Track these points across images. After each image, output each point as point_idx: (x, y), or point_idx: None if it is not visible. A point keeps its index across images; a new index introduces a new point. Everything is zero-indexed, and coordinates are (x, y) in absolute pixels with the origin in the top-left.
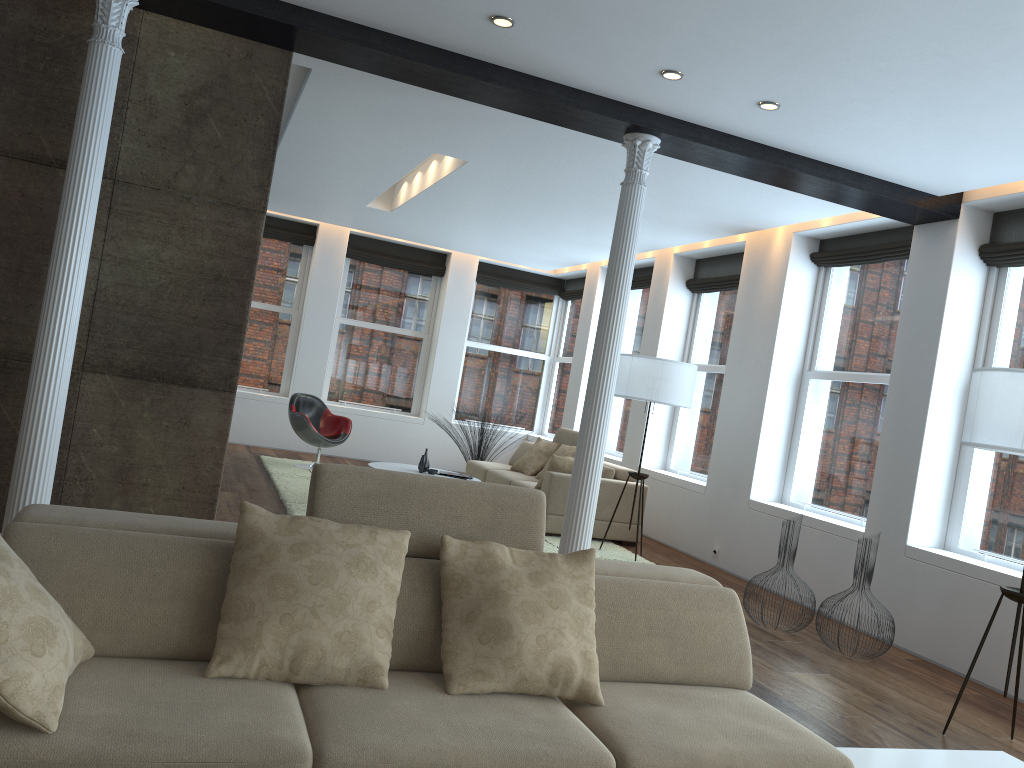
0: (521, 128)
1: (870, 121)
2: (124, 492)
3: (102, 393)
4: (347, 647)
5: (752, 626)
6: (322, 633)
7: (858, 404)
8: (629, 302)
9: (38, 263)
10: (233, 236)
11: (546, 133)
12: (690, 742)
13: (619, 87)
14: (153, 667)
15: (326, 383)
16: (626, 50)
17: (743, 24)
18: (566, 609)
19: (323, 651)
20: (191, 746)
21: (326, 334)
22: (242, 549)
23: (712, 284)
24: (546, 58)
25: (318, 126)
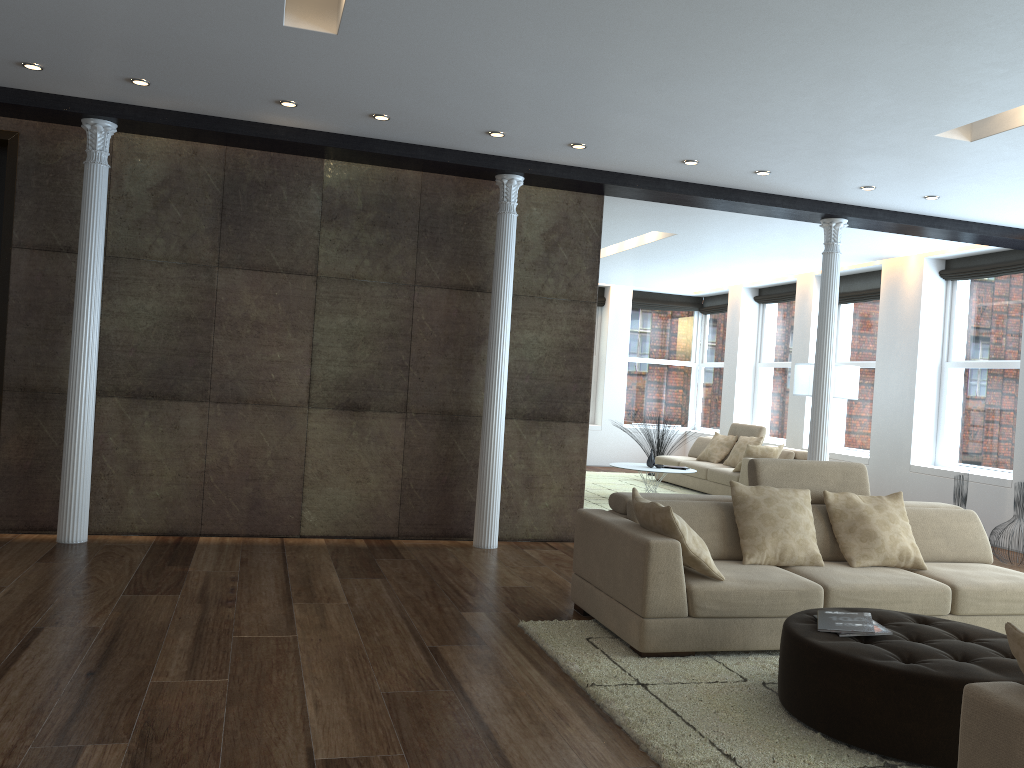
0: (736, 216)
1: (1002, 200)
2: (530, 493)
3: (512, 431)
4: (802, 547)
5: None
6: (791, 540)
7: (992, 385)
8: (770, 313)
9: (470, 353)
10: (579, 320)
11: (753, 217)
12: (981, 580)
13: (825, 194)
14: (716, 562)
15: None
16: (841, 180)
17: (928, 167)
18: (897, 523)
19: (792, 549)
20: (775, 584)
21: None
22: (739, 504)
23: (851, 297)
24: (781, 185)
25: None
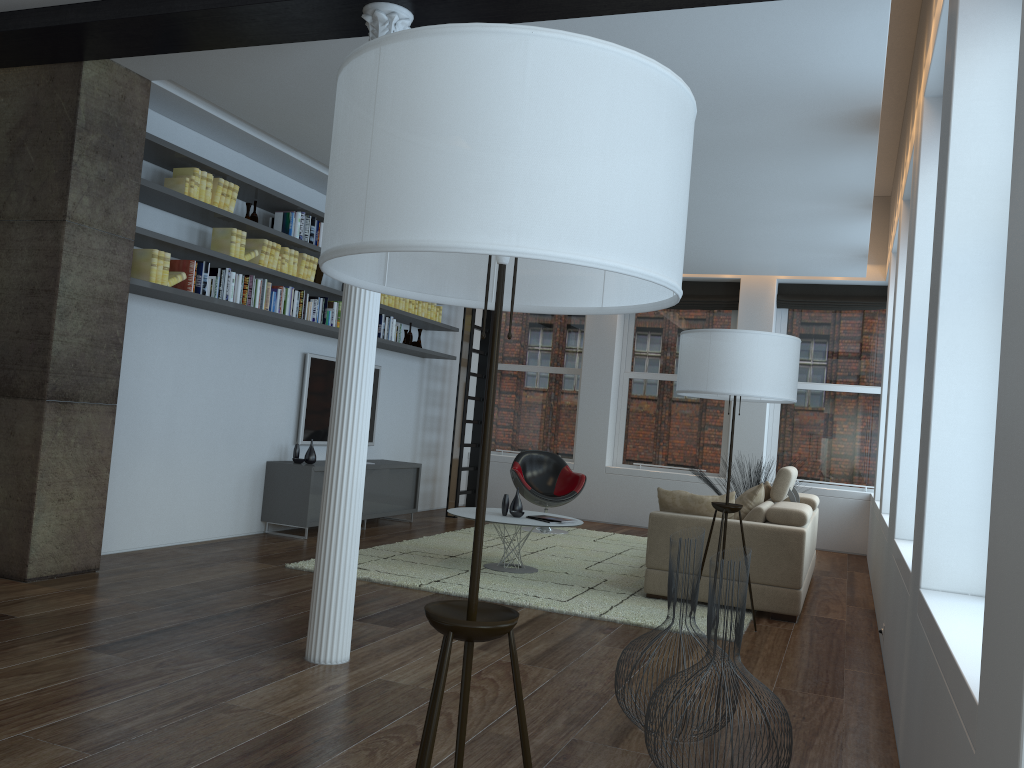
0: None
1: None
2: None
3: None
4: None
5: (626, 721)
6: None
7: None
8: None
9: None
10: (42, 249)
11: None
12: None
13: None
14: None
15: (619, 445)
16: None
17: None
18: None
19: None
20: None
21: (605, 390)
22: None
23: None
24: None
25: (320, 148)
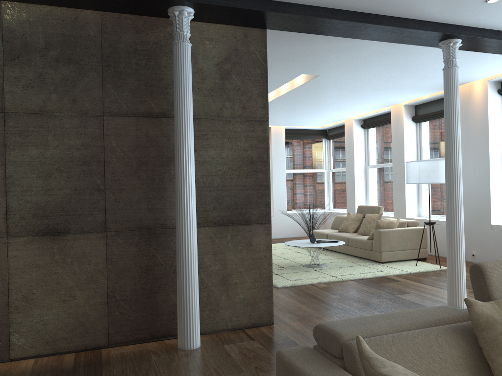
0: (367, 50)
1: None
2: (226, 290)
3: (205, 237)
4: None
5: None
6: None
7: None
8: (372, 134)
9: (161, 172)
10: (255, 137)
11: (381, 50)
12: None
13: (451, 14)
14: None
15: None
16: None
17: None
18: None
19: None
20: None
21: None
22: (485, 330)
23: (430, 116)
24: (418, 5)
25: None
